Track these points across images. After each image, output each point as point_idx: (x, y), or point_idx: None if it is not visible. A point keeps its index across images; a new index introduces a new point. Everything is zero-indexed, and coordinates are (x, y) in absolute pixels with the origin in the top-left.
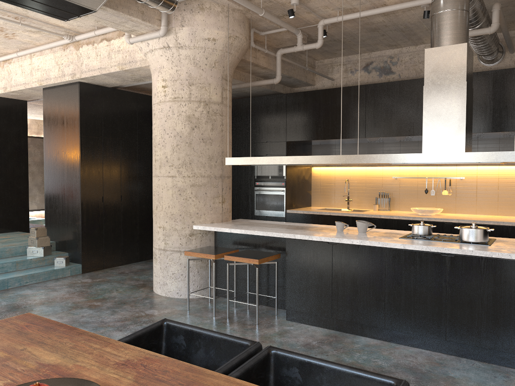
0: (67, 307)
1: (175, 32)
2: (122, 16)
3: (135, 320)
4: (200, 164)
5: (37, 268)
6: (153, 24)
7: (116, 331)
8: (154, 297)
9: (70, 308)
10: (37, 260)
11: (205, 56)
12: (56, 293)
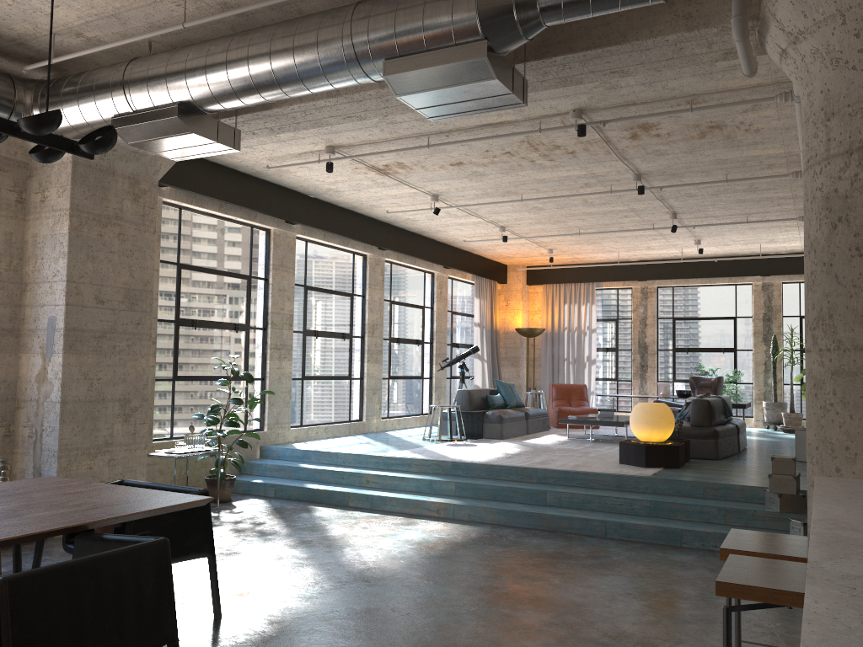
0: (640, 590)
1: (771, 14)
2: (649, 45)
3: (620, 644)
4: (853, 315)
5: (763, 530)
6: (717, 25)
7: (552, 639)
8: (782, 640)
9: (637, 592)
10: (767, 515)
11: (852, 31)
12: (701, 572)
